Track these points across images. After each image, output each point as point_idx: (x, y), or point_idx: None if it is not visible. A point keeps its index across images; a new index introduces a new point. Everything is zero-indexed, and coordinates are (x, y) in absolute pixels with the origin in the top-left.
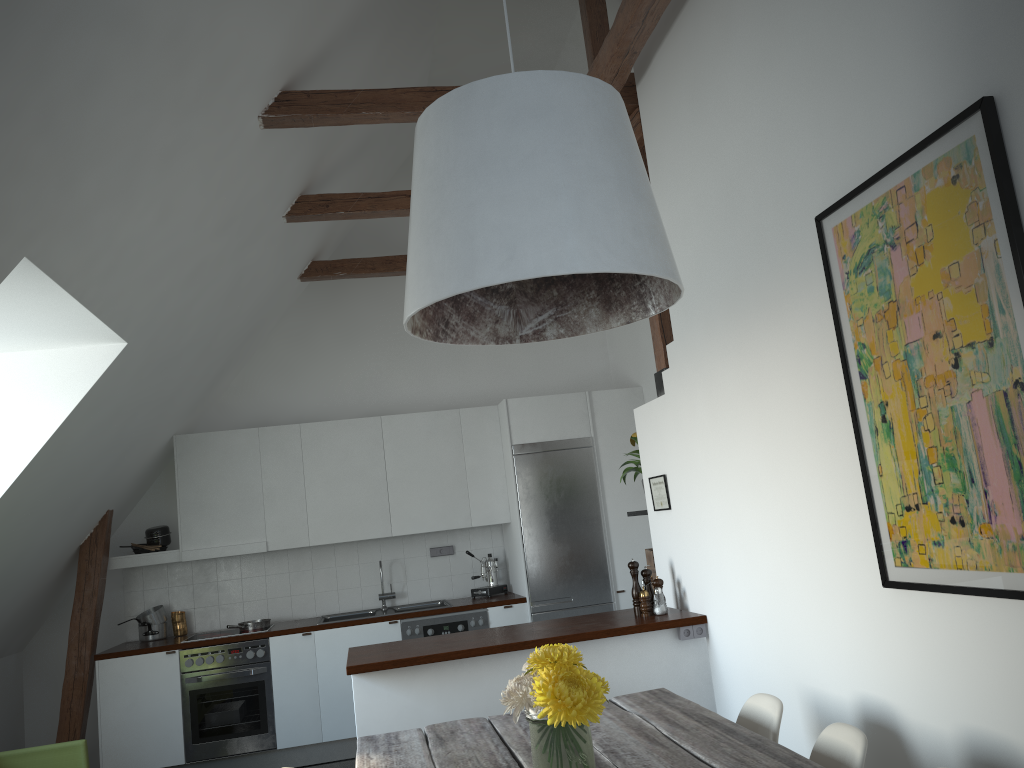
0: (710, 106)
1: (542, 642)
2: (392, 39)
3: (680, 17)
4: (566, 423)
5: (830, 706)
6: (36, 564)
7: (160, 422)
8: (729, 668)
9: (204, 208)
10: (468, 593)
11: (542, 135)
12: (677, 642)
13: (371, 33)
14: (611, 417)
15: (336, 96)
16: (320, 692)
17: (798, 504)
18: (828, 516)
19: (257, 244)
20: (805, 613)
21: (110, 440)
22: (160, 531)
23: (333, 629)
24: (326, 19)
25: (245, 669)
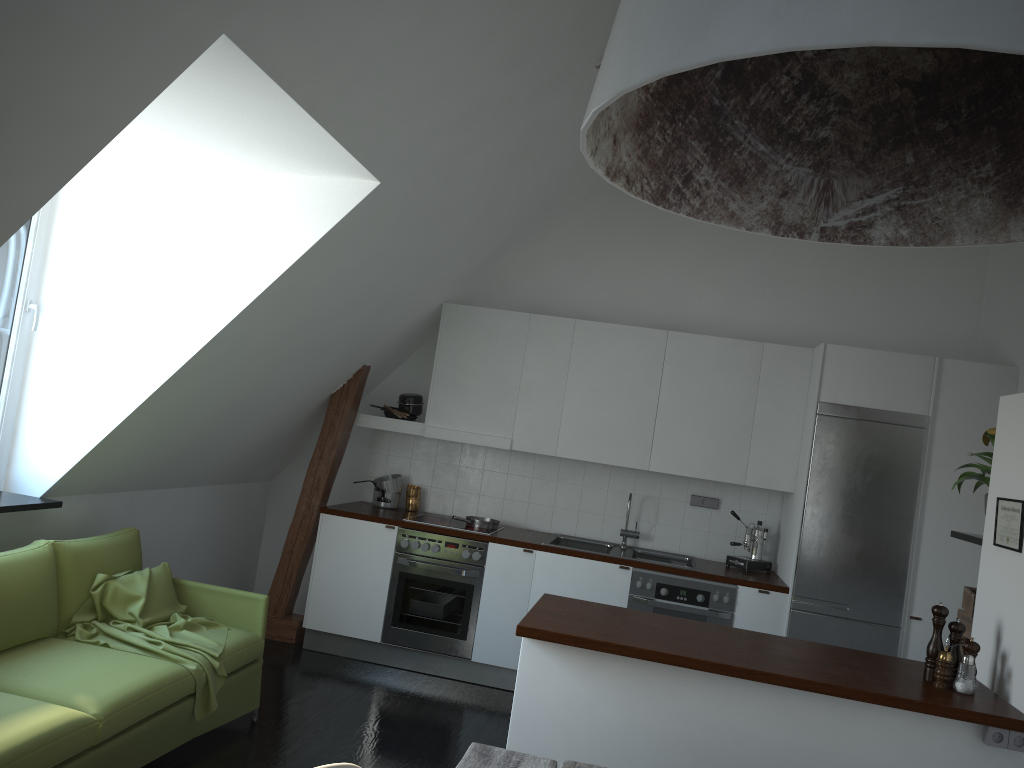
0: None
1: (775, 679)
2: None
3: None
4: (897, 391)
5: None
6: (279, 402)
7: (426, 284)
8: None
9: (485, 28)
10: (723, 558)
11: None
12: (978, 744)
13: None
14: (963, 397)
15: None
16: None
17: None
18: None
19: (558, 96)
20: None
21: (362, 291)
22: (412, 399)
23: (557, 555)
24: None
25: (457, 567)
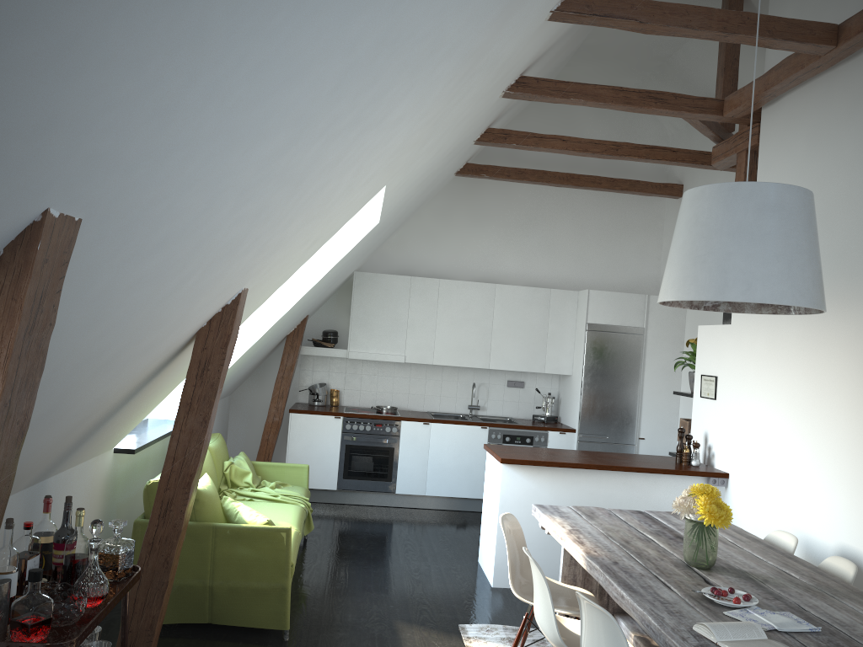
0: (825, 152)
1: (622, 468)
2: (580, 29)
3: (815, 81)
4: (627, 314)
5: (816, 546)
6: (270, 345)
7: (356, 264)
8: (740, 509)
9: (451, 145)
10: (528, 416)
11: (775, 222)
12: None
13: (574, 30)
14: (660, 316)
15: (555, 84)
16: (428, 463)
17: (826, 424)
18: (847, 437)
19: (454, 158)
20: (812, 489)
21: (336, 275)
22: (333, 334)
23: (443, 424)
24: (561, 31)
25: (383, 438)
